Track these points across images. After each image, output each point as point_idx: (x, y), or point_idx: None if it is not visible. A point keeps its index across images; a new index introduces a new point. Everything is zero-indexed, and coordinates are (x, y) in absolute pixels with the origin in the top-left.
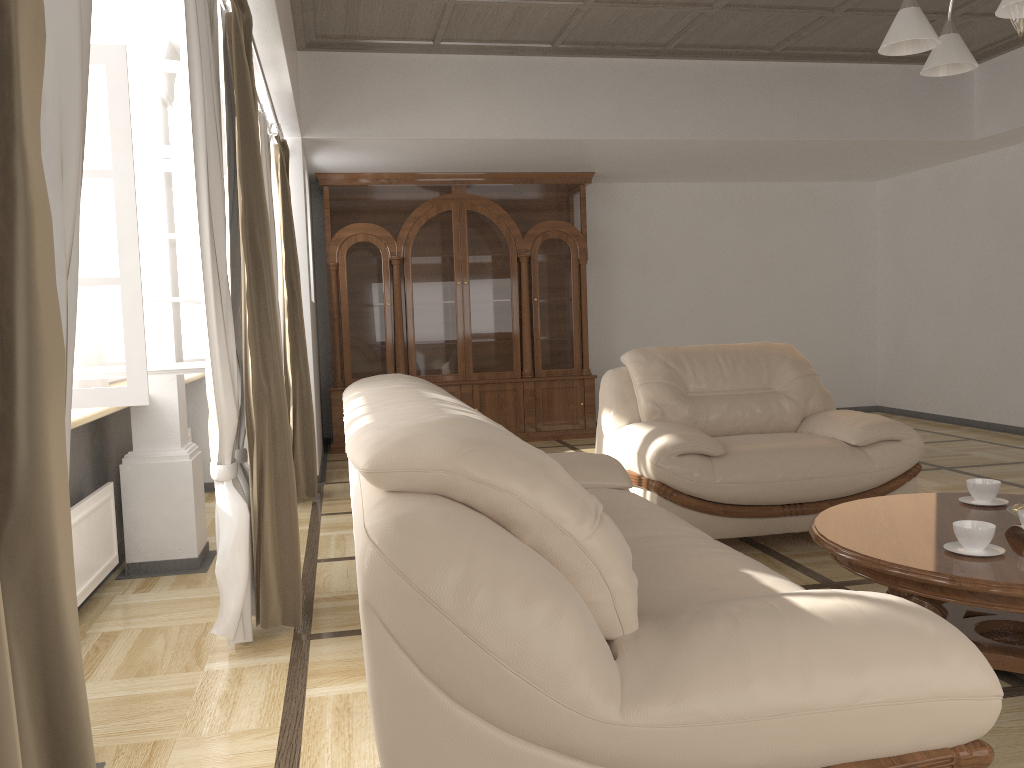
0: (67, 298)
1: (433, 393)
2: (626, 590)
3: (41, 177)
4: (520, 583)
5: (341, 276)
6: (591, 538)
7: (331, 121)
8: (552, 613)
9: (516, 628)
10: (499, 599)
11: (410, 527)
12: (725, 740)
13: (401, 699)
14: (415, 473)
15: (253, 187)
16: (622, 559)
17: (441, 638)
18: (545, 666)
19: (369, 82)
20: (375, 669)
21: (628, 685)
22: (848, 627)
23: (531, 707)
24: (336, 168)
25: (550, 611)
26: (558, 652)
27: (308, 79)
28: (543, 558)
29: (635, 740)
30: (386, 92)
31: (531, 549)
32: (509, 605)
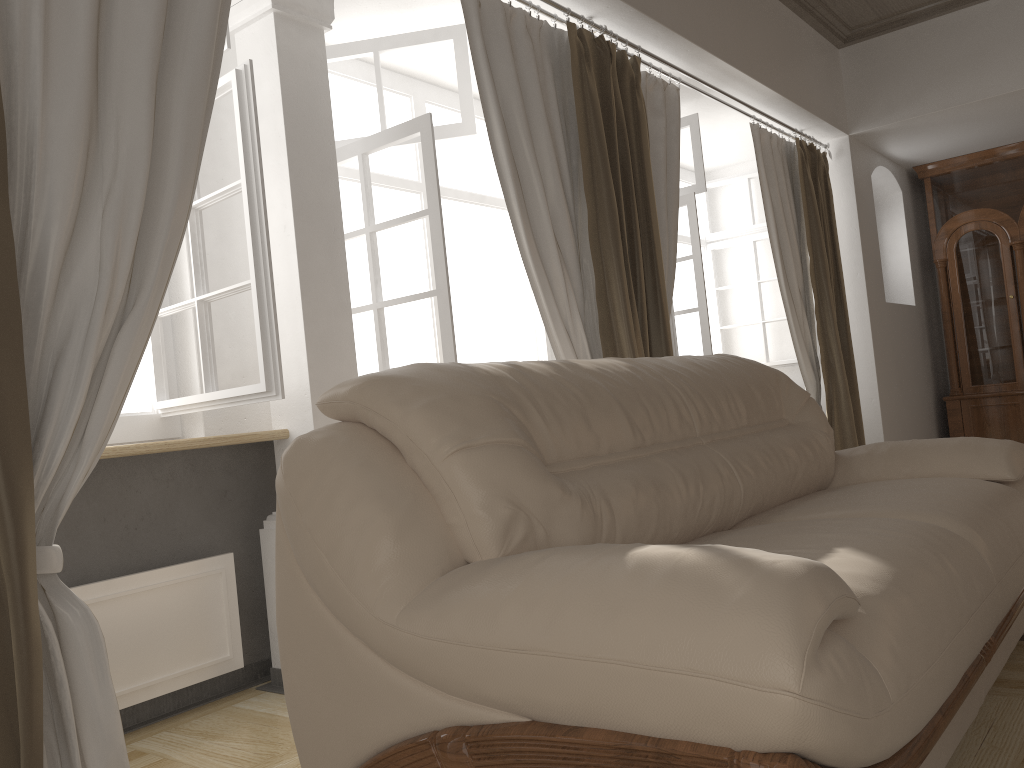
0: (108, 291)
1: (608, 359)
2: (477, 515)
3: (3, 221)
4: (351, 492)
5: (950, 273)
6: (445, 462)
7: (878, 110)
8: (366, 519)
9: (335, 528)
10: (330, 502)
11: (301, 443)
12: (471, 664)
13: (284, 577)
14: (336, 404)
15: (602, 198)
16: (481, 486)
17: (295, 530)
18: (348, 563)
19: (918, 56)
20: (276, 552)
21: (420, 596)
22: (638, 574)
23: (338, 597)
24: (929, 156)
25: (365, 518)
26: (359, 553)
27: (851, 74)
28: (413, 479)
29: (402, 644)
30: (939, 60)
31: (408, 471)
32: (335, 508)
